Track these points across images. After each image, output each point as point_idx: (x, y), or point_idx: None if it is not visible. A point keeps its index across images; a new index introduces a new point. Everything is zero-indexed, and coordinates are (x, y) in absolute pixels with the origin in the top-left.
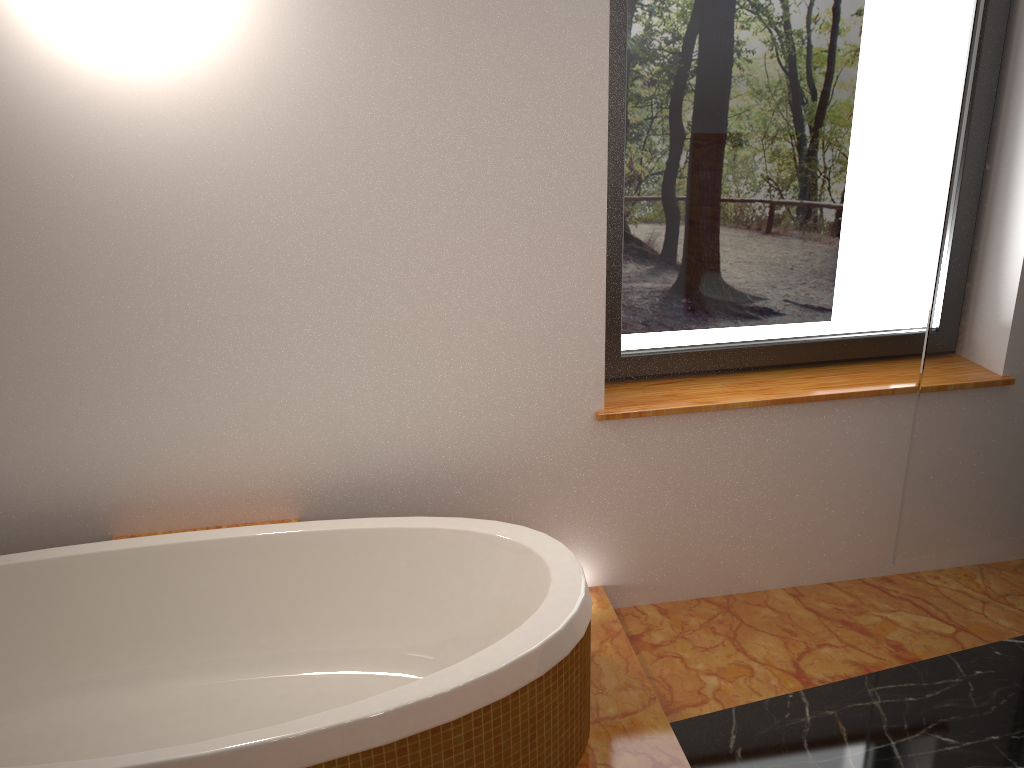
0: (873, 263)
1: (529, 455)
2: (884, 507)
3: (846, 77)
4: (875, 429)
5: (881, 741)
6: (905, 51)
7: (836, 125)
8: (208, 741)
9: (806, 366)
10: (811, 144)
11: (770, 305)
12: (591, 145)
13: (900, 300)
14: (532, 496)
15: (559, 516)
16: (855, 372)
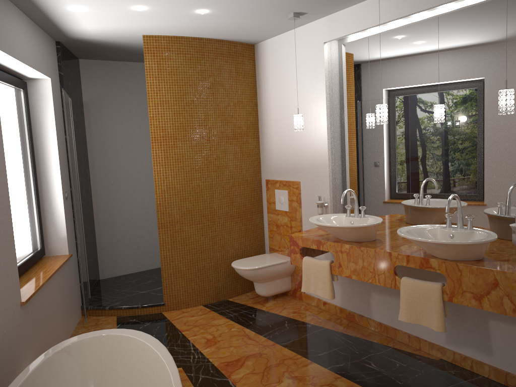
0: (28, 227)
1: (11, 333)
2: (64, 312)
3: (14, 160)
4: (59, 282)
5: None
6: (21, 151)
7: (15, 177)
8: (175, 386)
9: (24, 272)
10: (12, 184)
11: (15, 249)
12: (5, 184)
13: (34, 239)
14: (14, 354)
15: (20, 360)
16: (40, 267)
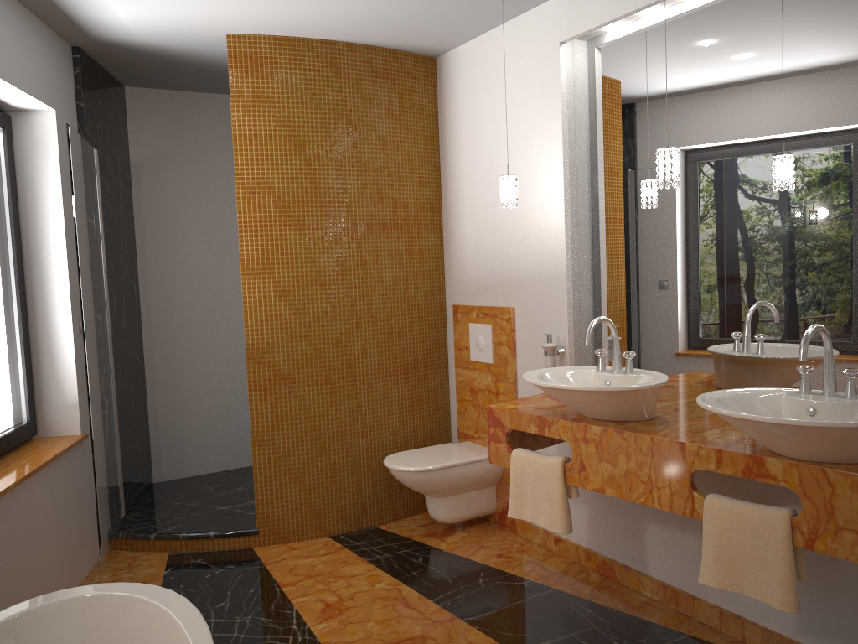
0: (0, 381)
1: None
2: (64, 542)
3: None
4: (53, 486)
5: (209, 622)
6: None
7: None
8: None
9: None
10: None
11: None
12: None
13: (13, 405)
14: None
15: None
16: (19, 457)
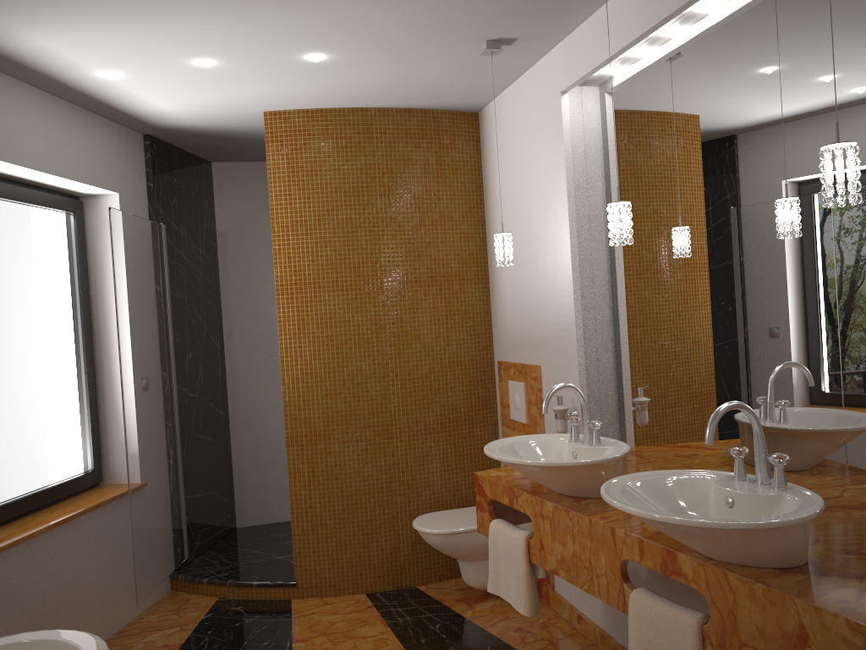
0: (60, 434)
1: None
2: (110, 582)
3: (31, 324)
4: (98, 531)
5: None
6: (53, 310)
7: (31, 352)
8: None
9: (38, 510)
10: (21, 364)
11: (16, 471)
12: None
13: (75, 455)
14: None
15: None
16: (71, 503)
